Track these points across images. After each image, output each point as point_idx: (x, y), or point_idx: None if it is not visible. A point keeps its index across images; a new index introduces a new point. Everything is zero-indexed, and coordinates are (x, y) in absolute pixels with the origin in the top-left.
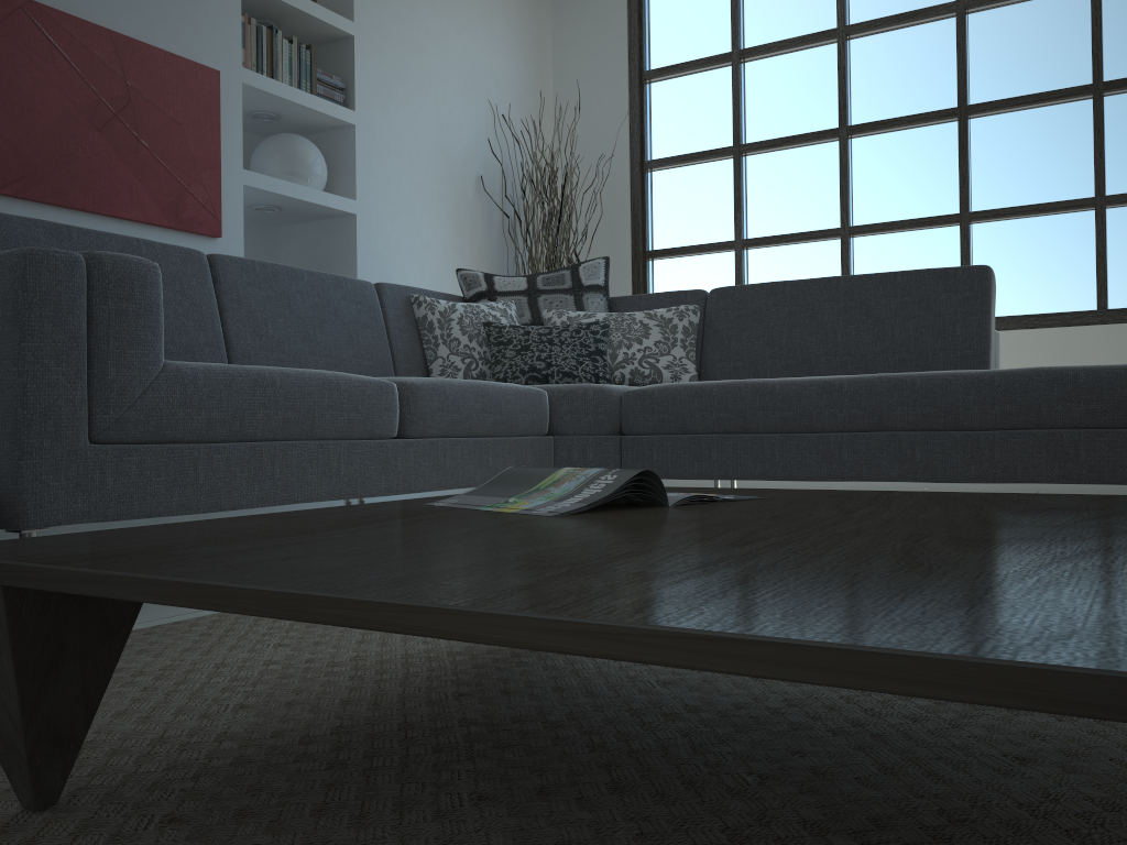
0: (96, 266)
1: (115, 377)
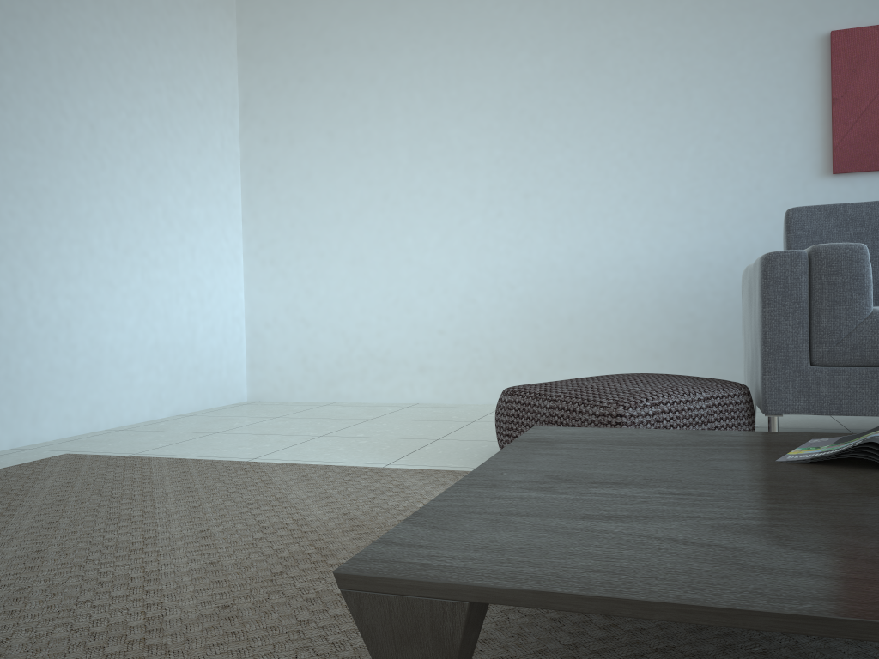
0: (813, 256)
1: (825, 325)
